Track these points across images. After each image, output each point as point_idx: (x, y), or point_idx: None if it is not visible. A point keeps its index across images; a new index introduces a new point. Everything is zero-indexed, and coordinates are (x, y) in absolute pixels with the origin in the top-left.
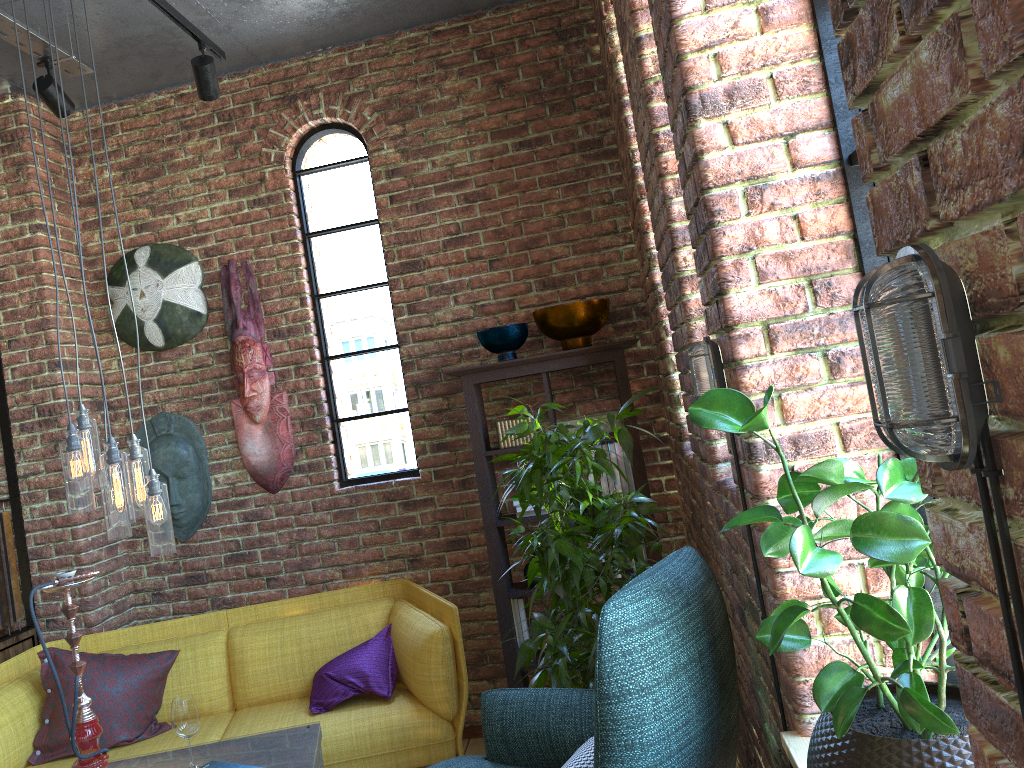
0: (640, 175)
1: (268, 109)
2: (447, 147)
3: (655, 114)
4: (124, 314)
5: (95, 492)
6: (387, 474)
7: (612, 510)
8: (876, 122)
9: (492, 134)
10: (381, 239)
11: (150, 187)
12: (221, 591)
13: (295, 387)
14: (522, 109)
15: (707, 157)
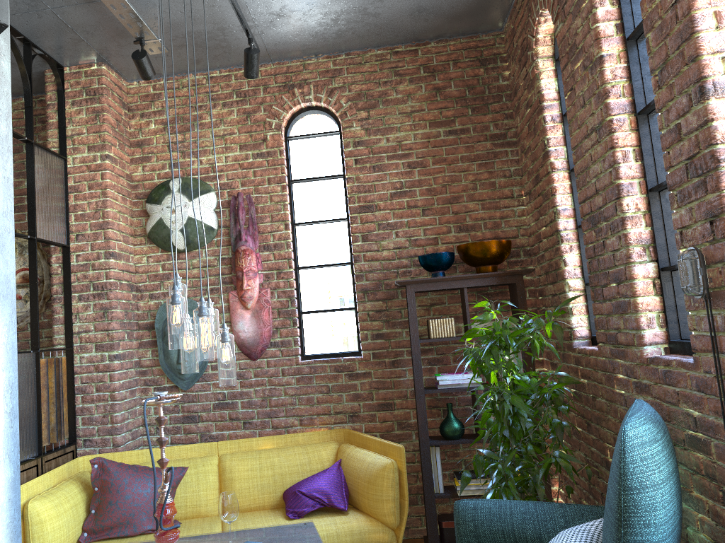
0: (552, 156)
1: (273, 92)
2: (398, 129)
3: (611, 106)
4: (158, 224)
5: (126, 349)
6: (336, 353)
7: (542, 379)
8: None
9: (430, 123)
10: (344, 188)
11: (183, 138)
12: (208, 429)
13: (276, 286)
14: (452, 108)
15: (715, 123)
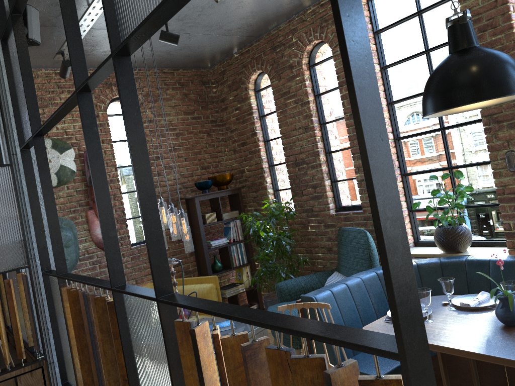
0: (258, 134)
1: (99, 87)
2: (169, 115)
3: (313, 121)
4: None
5: None
6: None
7: (284, 231)
8: (495, 137)
9: (184, 112)
10: None
11: (43, 111)
12: None
13: (114, 205)
14: (192, 105)
15: None
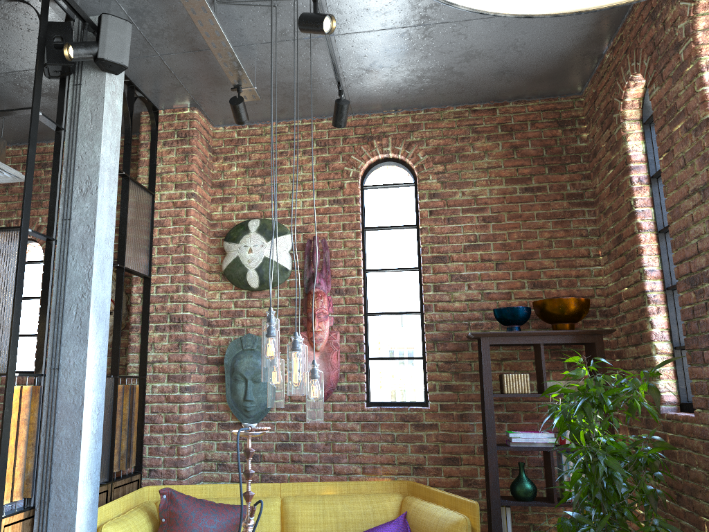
0: (639, 216)
1: (352, 143)
2: (473, 184)
3: None
4: (234, 262)
5: (195, 382)
6: (402, 402)
7: (635, 442)
8: None
9: (506, 180)
10: (417, 238)
11: (262, 181)
12: (270, 469)
13: (345, 330)
14: (528, 167)
15: None
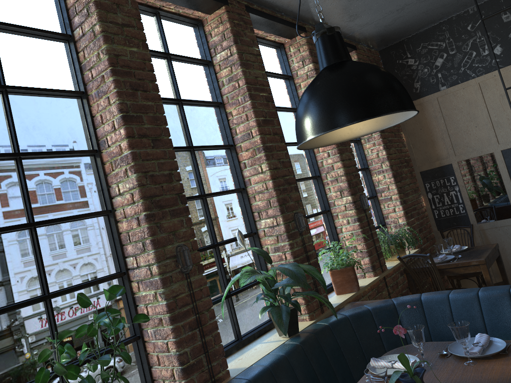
0: None
1: None
2: None
3: None
4: None
5: None
6: None
7: None
8: (161, 227)
9: None
10: None
11: None
12: None
13: None
14: None
15: None
